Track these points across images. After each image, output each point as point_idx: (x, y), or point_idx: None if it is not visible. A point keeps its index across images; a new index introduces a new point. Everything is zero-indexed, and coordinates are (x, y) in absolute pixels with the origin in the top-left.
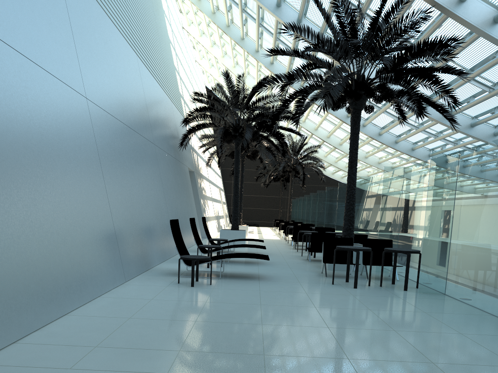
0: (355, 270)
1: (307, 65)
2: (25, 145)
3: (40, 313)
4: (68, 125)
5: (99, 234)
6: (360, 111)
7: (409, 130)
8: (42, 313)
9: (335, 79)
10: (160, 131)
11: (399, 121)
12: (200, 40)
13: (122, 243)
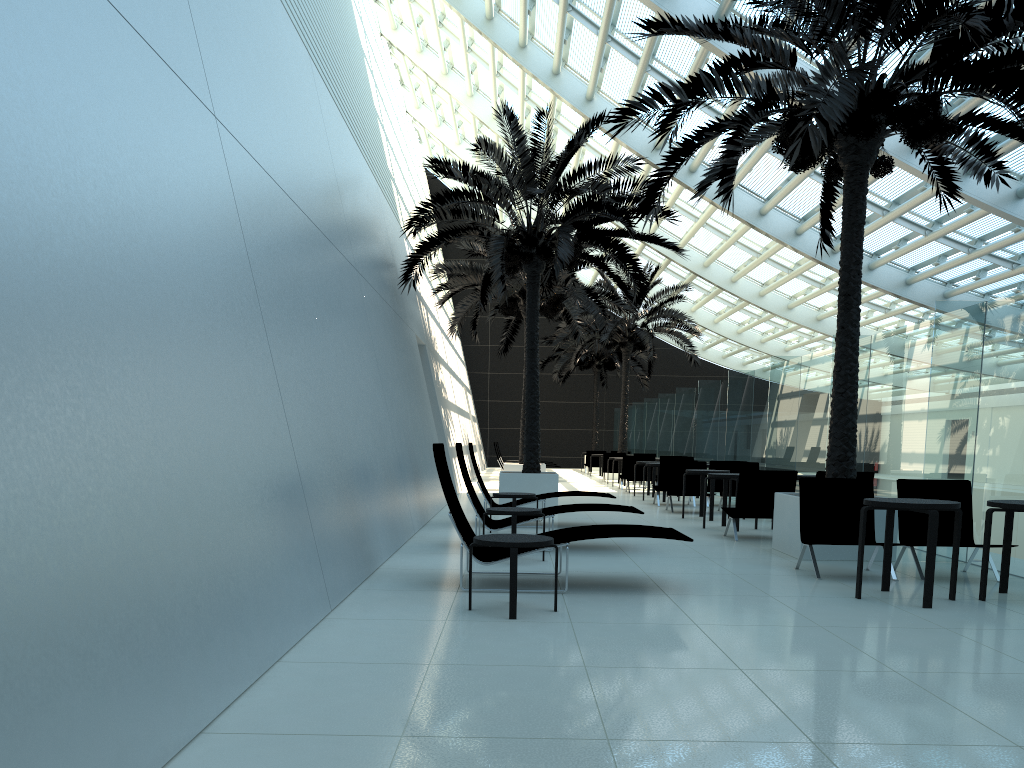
0: (927, 561)
1: (727, 64)
2: (63, 200)
3: (131, 741)
4: (178, 173)
5: (267, 485)
6: (868, 170)
7: (903, 239)
8: (136, 744)
9: (829, 78)
10: (364, 243)
11: (888, 216)
12: (420, 61)
13: (317, 508)
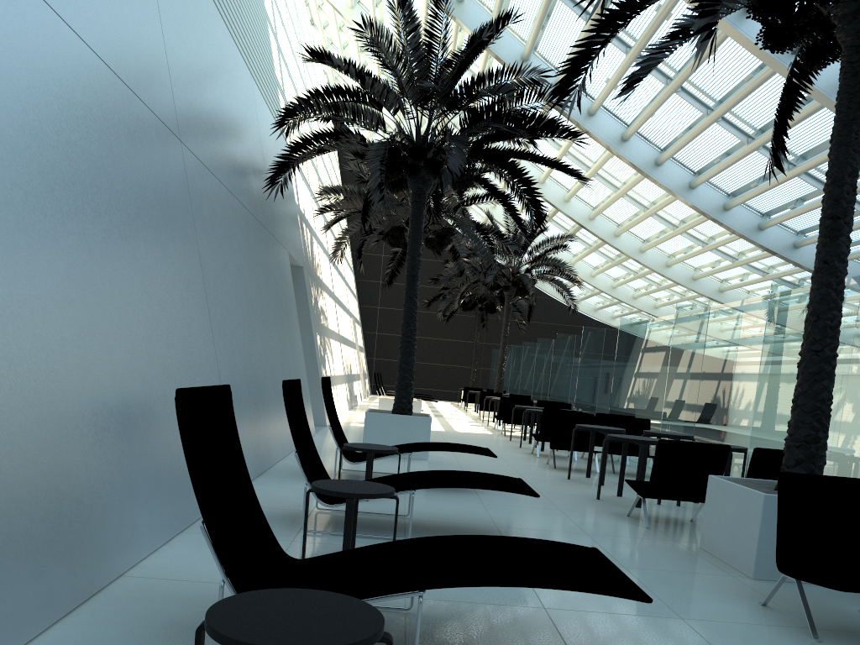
0: None
1: None
2: None
3: None
4: None
5: None
6: None
7: (801, 199)
8: None
9: None
10: (207, 119)
11: (795, 170)
12: None
13: None
